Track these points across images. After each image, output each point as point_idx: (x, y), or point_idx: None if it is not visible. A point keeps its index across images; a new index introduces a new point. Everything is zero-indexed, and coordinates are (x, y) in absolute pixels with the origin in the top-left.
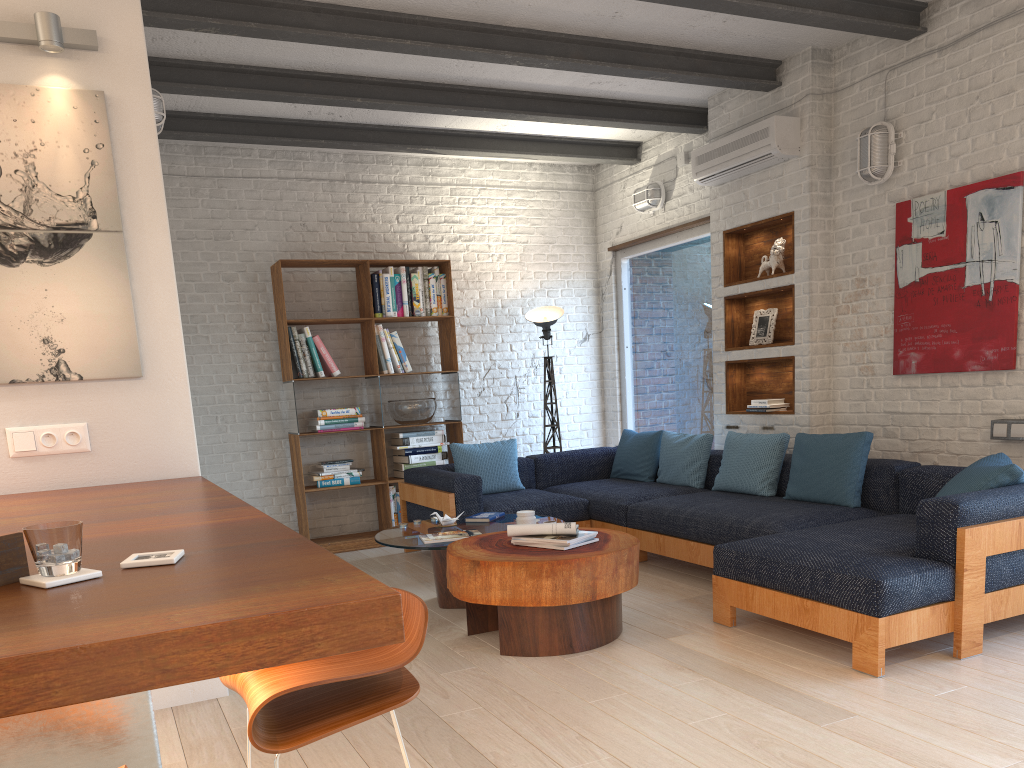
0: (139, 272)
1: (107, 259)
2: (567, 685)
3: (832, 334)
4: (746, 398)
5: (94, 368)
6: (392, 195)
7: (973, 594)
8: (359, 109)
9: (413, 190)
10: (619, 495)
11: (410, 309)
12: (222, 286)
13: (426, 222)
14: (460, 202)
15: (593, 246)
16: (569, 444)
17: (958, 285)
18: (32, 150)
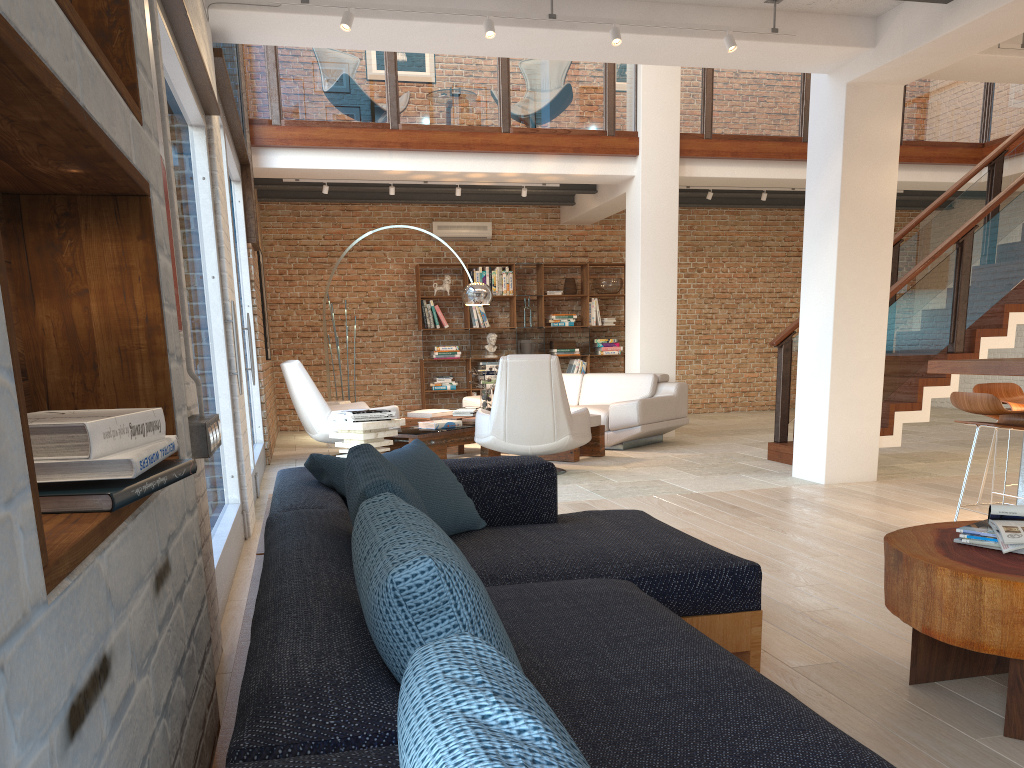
0: None
1: None
2: None
3: None
4: None
5: None
6: None
7: None
8: None
9: None
10: None
11: None
12: None
13: None
14: None
15: None
16: None
17: None
18: None
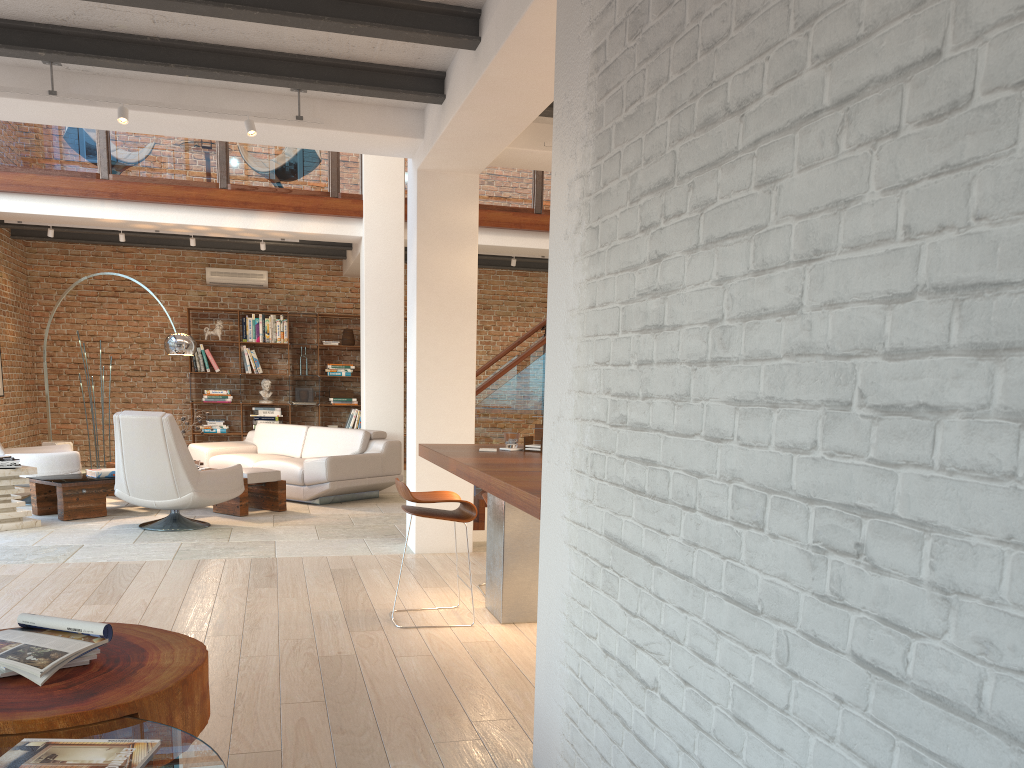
0: None
1: None
2: None
3: None
4: None
5: None
6: None
7: None
8: None
9: None
10: None
11: None
12: None
13: None
14: None
15: None
16: None
17: None
18: None
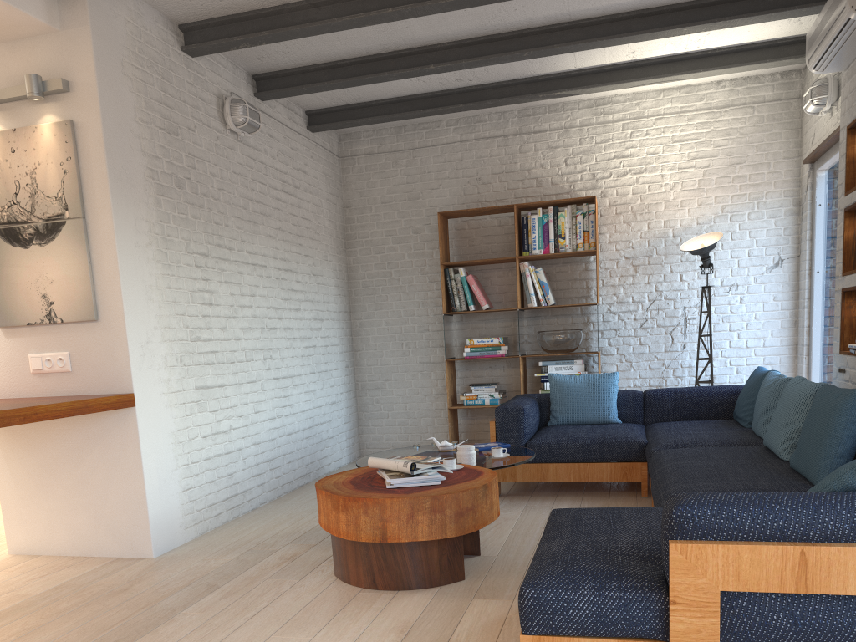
0: (95, 245)
1: (74, 238)
2: (299, 616)
3: None
4: None
5: (69, 314)
6: (561, 140)
7: (693, 641)
8: (476, 71)
9: (583, 132)
10: (665, 439)
11: (556, 246)
12: (411, 238)
13: (594, 161)
14: (632, 136)
15: (796, 160)
16: (746, 379)
17: None
18: (34, 169)
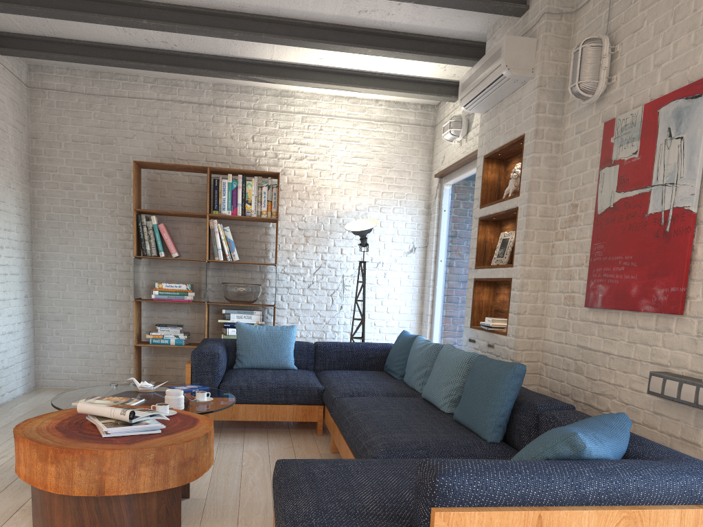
0: None
1: None
2: None
3: (550, 260)
4: (493, 315)
5: None
6: (250, 119)
7: None
8: (183, 38)
9: (269, 116)
10: (342, 388)
11: (243, 210)
12: (103, 180)
13: (277, 142)
14: (309, 128)
15: (428, 173)
16: (386, 337)
17: (643, 212)
18: None
